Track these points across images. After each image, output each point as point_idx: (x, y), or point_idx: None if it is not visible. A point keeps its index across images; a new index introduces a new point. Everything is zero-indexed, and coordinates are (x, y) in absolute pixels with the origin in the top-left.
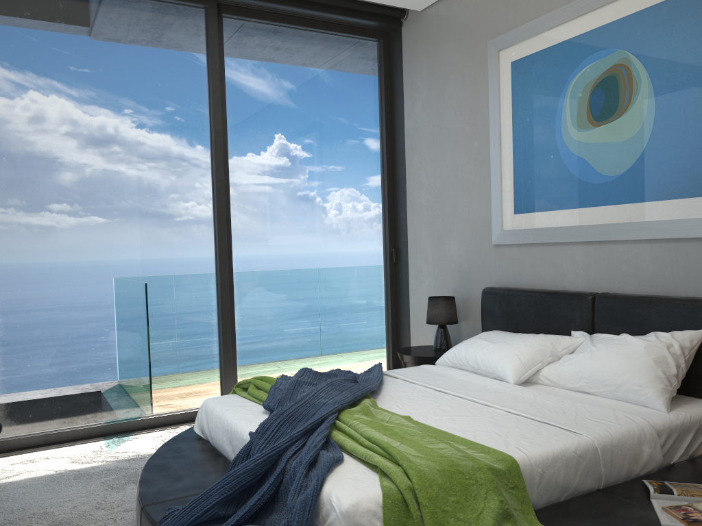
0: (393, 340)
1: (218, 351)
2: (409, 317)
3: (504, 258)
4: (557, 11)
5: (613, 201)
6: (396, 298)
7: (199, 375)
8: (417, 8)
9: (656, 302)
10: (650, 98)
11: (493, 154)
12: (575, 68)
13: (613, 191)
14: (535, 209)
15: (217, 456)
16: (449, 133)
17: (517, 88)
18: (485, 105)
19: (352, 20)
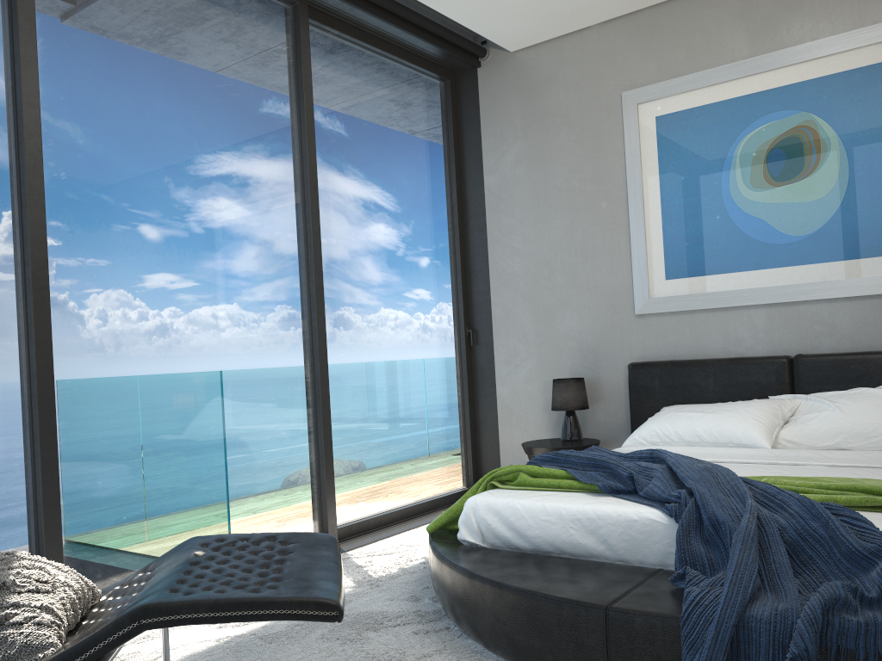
0: (472, 441)
1: (317, 462)
2: (496, 411)
3: (651, 329)
4: (721, 68)
5: (802, 260)
6: (473, 389)
7: (298, 497)
8: (511, 48)
9: (873, 356)
10: (843, 159)
11: (633, 215)
12: (747, 126)
13: (802, 251)
14: (697, 273)
15: (552, 557)
16: (560, 191)
17: (666, 145)
18: (616, 161)
19: (431, 52)
